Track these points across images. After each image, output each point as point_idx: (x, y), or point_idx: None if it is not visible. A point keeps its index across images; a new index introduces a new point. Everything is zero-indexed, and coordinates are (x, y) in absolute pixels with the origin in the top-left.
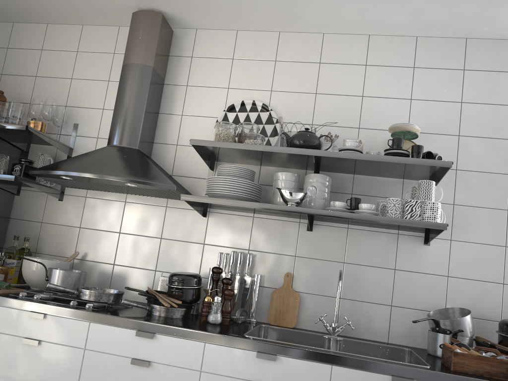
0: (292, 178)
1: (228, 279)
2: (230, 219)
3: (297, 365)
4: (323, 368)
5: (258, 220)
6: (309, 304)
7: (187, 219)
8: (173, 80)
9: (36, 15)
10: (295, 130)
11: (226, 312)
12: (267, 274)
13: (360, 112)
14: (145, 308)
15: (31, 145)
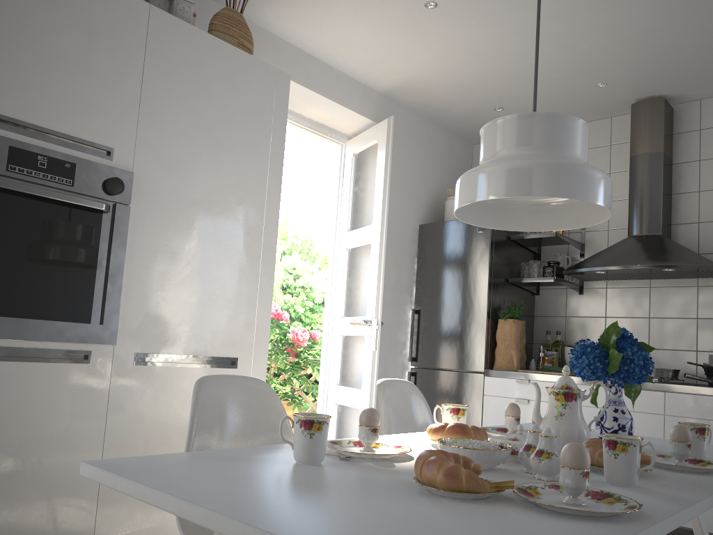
0: None
1: None
2: None
3: None
4: None
5: None
6: None
7: None
8: (682, 157)
9: None
10: None
11: None
12: None
13: None
14: (707, 381)
15: (541, 247)
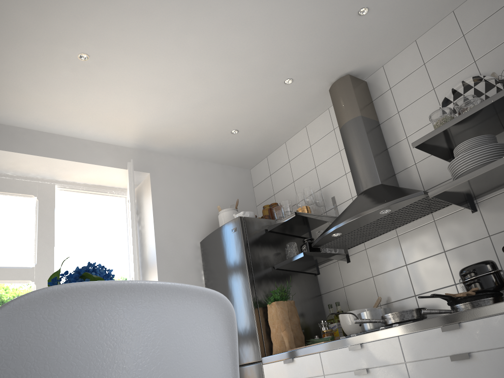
0: None
1: None
2: (502, 198)
3: None
4: None
5: None
6: None
7: (459, 221)
8: (385, 116)
9: (275, 140)
10: None
11: None
12: None
13: None
14: (449, 312)
15: (311, 231)
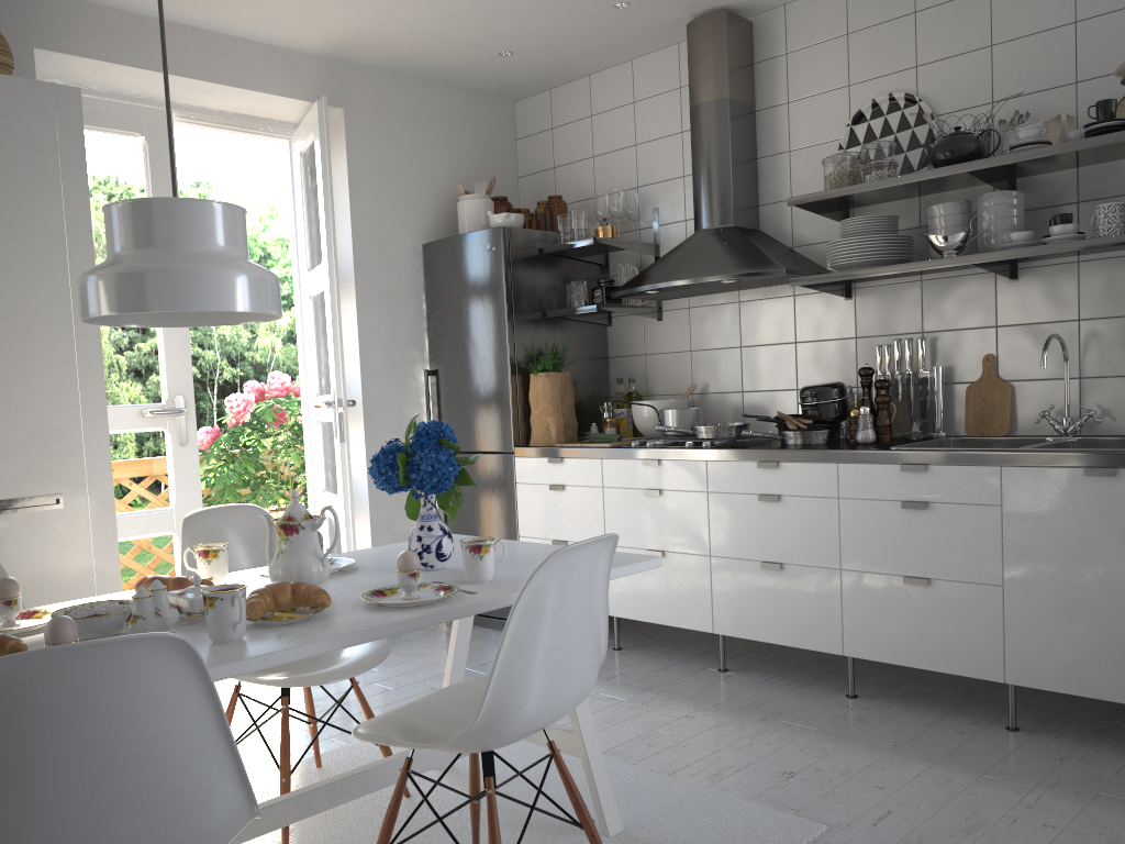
0: (953, 211)
1: (882, 380)
2: (887, 291)
3: (954, 473)
4: (989, 472)
5: (929, 283)
6: (1030, 397)
7: (825, 306)
8: (767, 100)
9: (572, 71)
10: (963, 122)
11: (882, 426)
12: (955, 363)
13: (1074, 54)
14: (774, 438)
15: (608, 254)
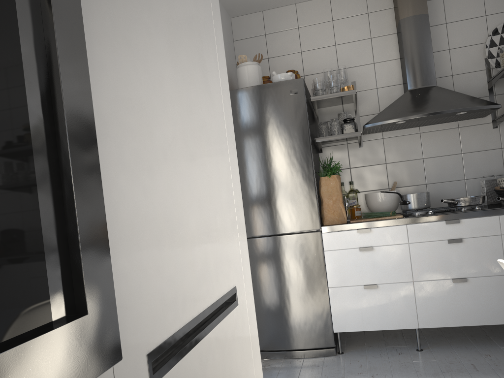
0: None
1: None
2: None
3: None
4: None
5: None
6: None
7: (480, 132)
8: (432, 21)
9: None
10: None
11: None
12: None
13: None
14: None
15: (317, 109)
